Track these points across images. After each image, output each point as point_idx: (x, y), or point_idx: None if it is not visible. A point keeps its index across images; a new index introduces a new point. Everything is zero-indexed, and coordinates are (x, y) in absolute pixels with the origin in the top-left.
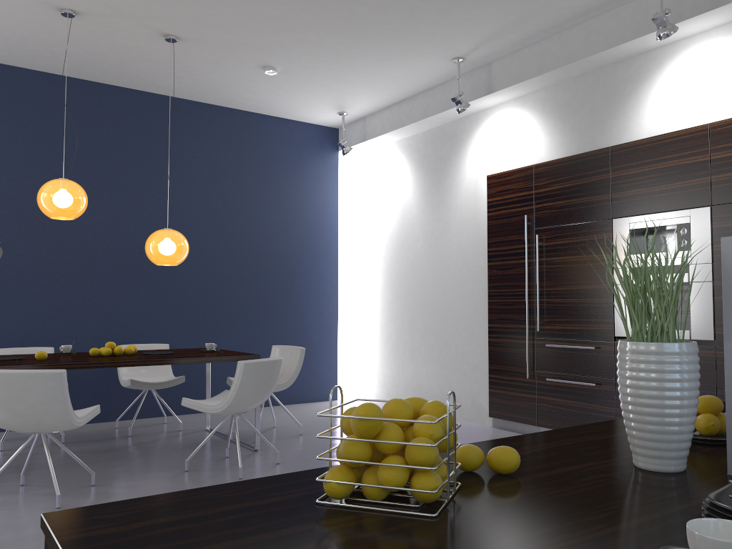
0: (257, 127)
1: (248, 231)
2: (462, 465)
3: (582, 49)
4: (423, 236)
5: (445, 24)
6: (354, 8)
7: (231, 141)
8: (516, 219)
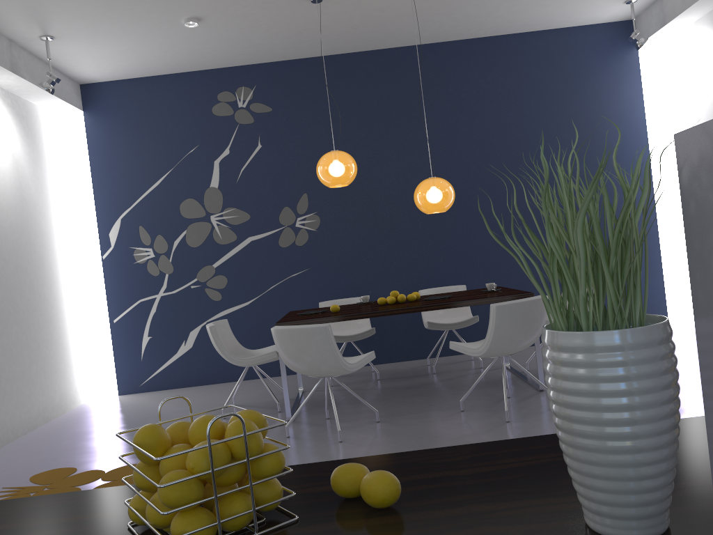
0: (534, 47)
1: (538, 160)
2: (334, 491)
3: None
4: None
5: None
6: None
7: (507, 69)
8: None
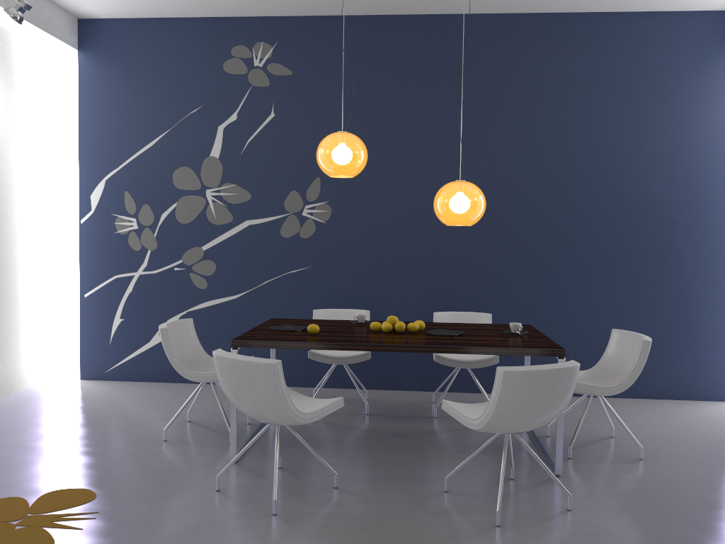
0: (622, 31)
1: (605, 173)
2: None
3: None
4: None
5: None
6: None
7: (584, 56)
8: None
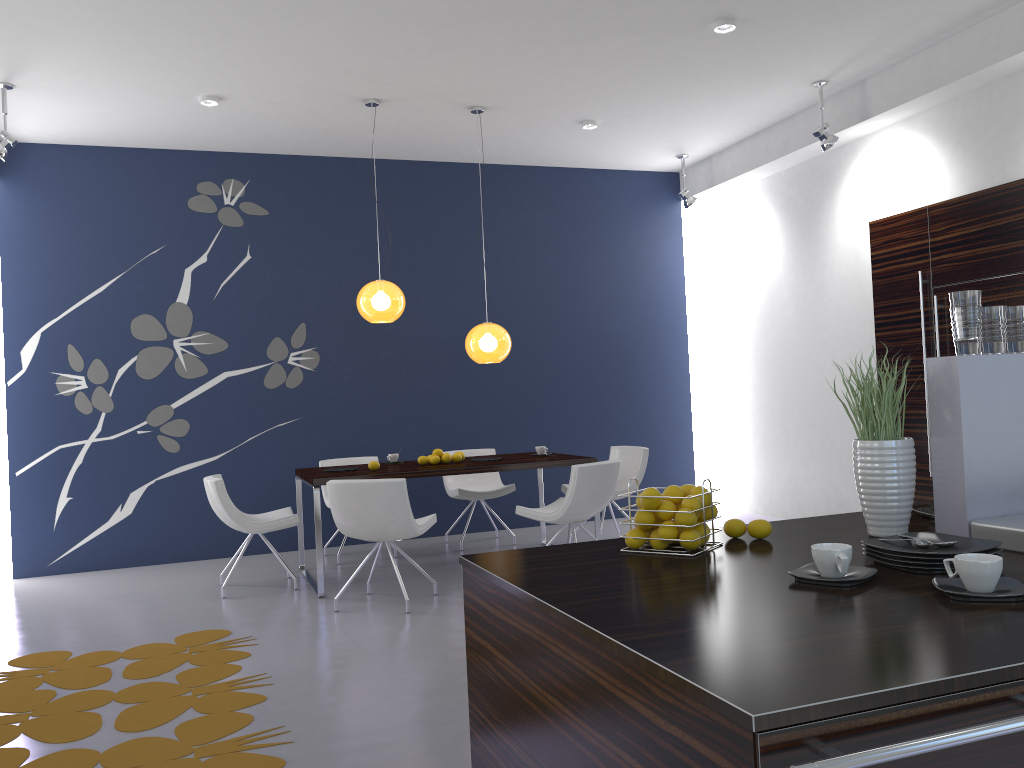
0: (578, 185)
1: (575, 312)
2: (728, 532)
3: (978, 58)
4: (793, 303)
5: (794, 51)
6: (679, 52)
7: (549, 206)
8: (908, 276)
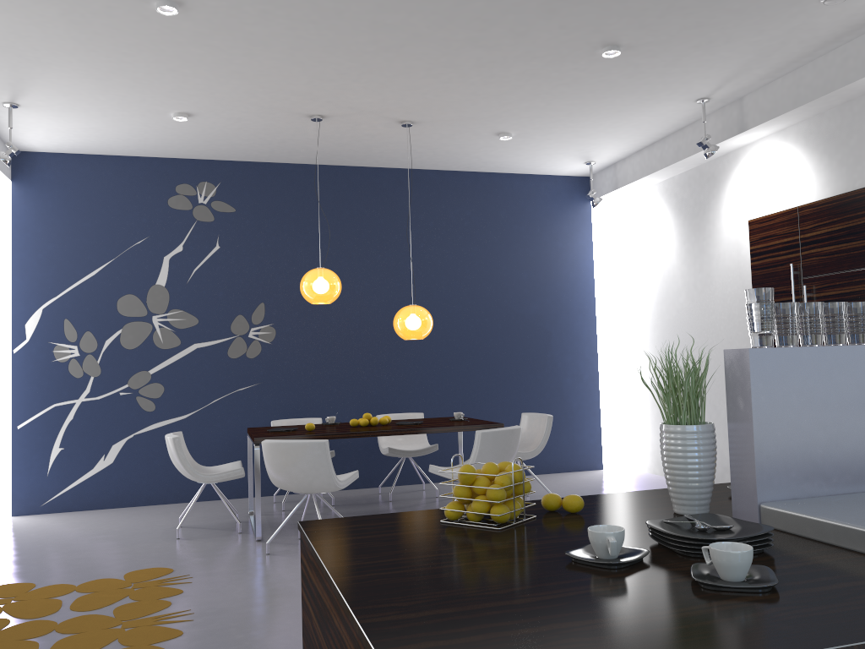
0: (501, 187)
1: (497, 296)
2: (545, 506)
3: (838, 77)
4: (685, 290)
5: (676, 73)
6: (575, 74)
7: (476, 205)
8: (782, 268)
